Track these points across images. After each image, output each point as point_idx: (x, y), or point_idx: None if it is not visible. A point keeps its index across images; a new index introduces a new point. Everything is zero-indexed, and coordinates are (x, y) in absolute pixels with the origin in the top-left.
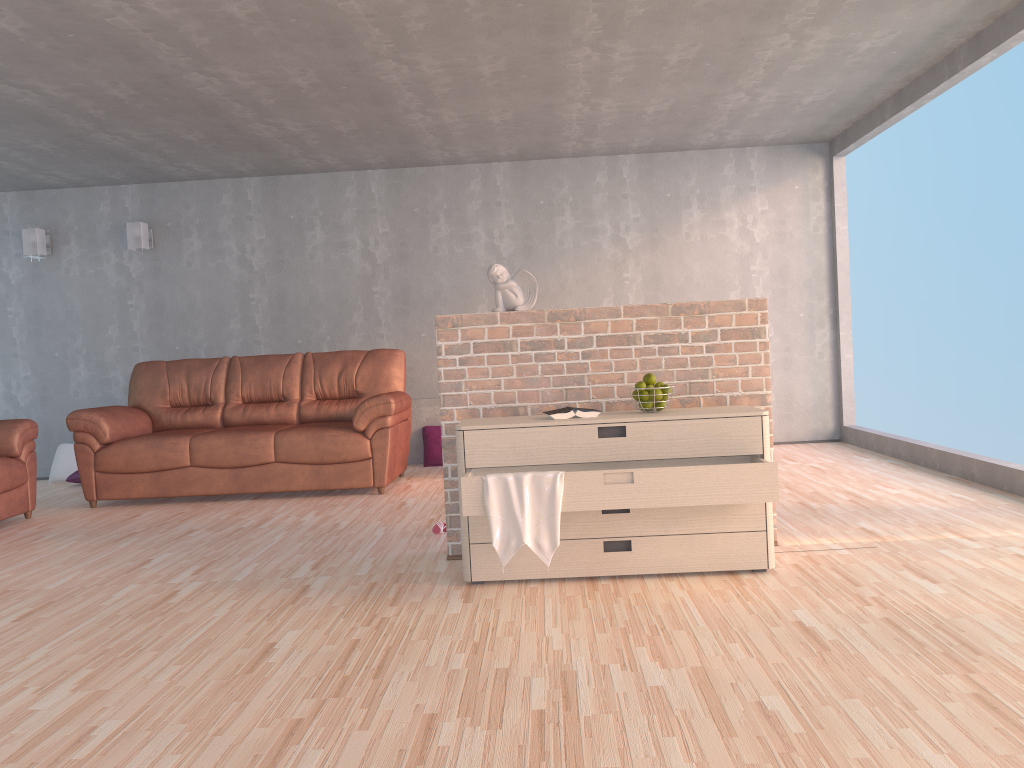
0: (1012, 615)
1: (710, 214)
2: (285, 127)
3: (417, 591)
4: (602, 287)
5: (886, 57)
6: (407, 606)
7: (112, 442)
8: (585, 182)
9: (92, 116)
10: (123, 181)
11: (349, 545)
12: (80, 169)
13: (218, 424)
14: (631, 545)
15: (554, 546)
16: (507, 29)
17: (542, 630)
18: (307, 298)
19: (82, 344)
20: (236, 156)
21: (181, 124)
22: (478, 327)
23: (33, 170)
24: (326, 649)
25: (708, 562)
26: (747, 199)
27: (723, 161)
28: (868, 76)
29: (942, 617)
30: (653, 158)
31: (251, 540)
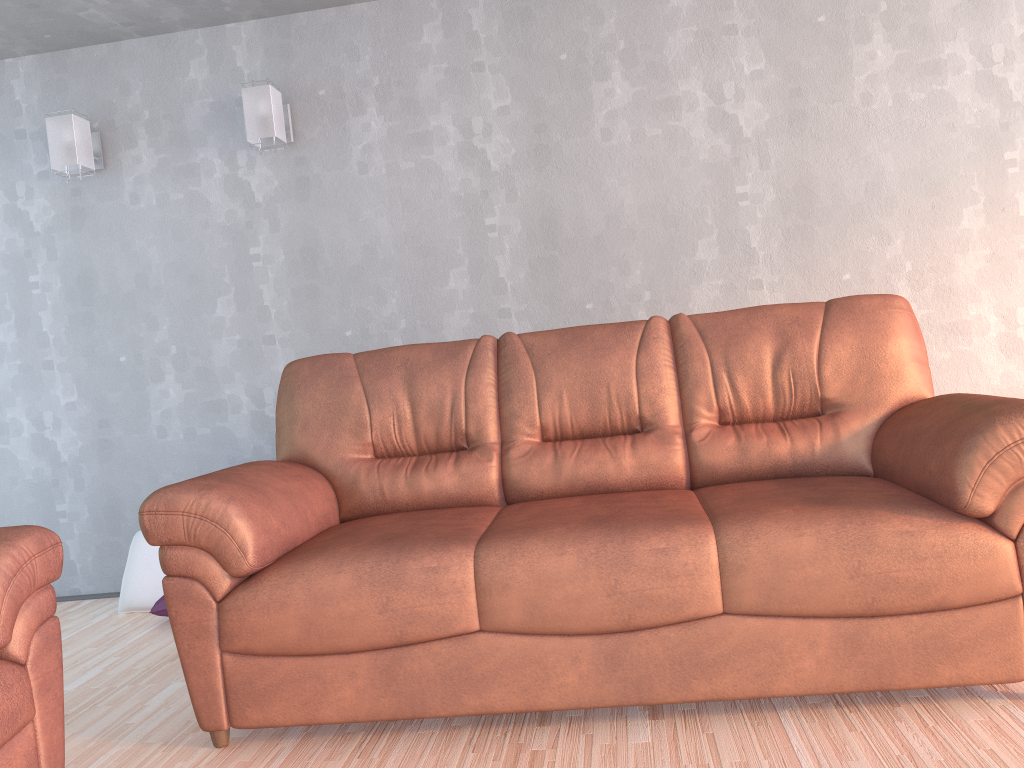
0: None
1: None
2: None
3: None
4: None
5: None
6: None
7: (261, 569)
8: None
9: None
10: (231, 9)
11: None
12: None
13: (494, 495)
14: None
15: None
16: None
17: None
18: (600, 218)
19: (169, 337)
20: None
21: None
22: None
23: None
24: None
25: None
26: None
27: None
28: None
29: None
30: None
31: None
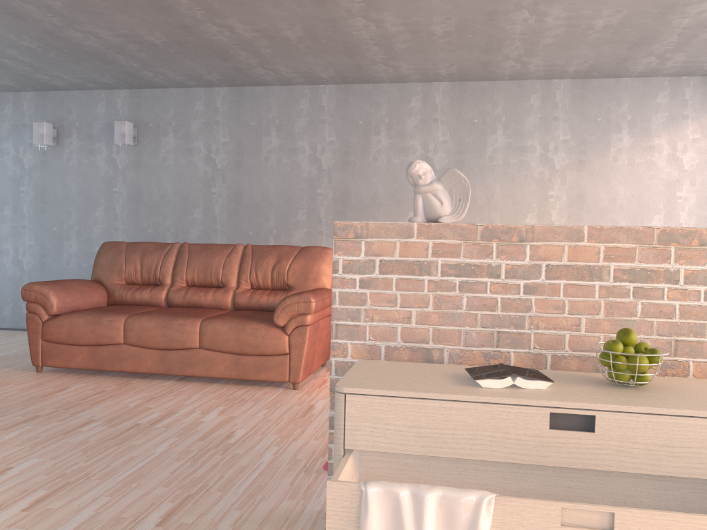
0: None
1: (640, 139)
2: (236, 31)
3: None
4: (527, 203)
5: None
6: None
7: (59, 314)
8: (519, 104)
9: (54, 9)
10: (115, 86)
11: (225, 477)
12: (74, 71)
13: (162, 303)
14: None
15: None
16: None
17: None
18: (260, 195)
19: (75, 222)
20: (201, 63)
21: (139, 22)
22: (388, 240)
23: (35, 70)
24: None
25: None
26: (679, 127)
27: (657, 89)
28: None
29: None
30: (587, 83)
31: (132, 448)
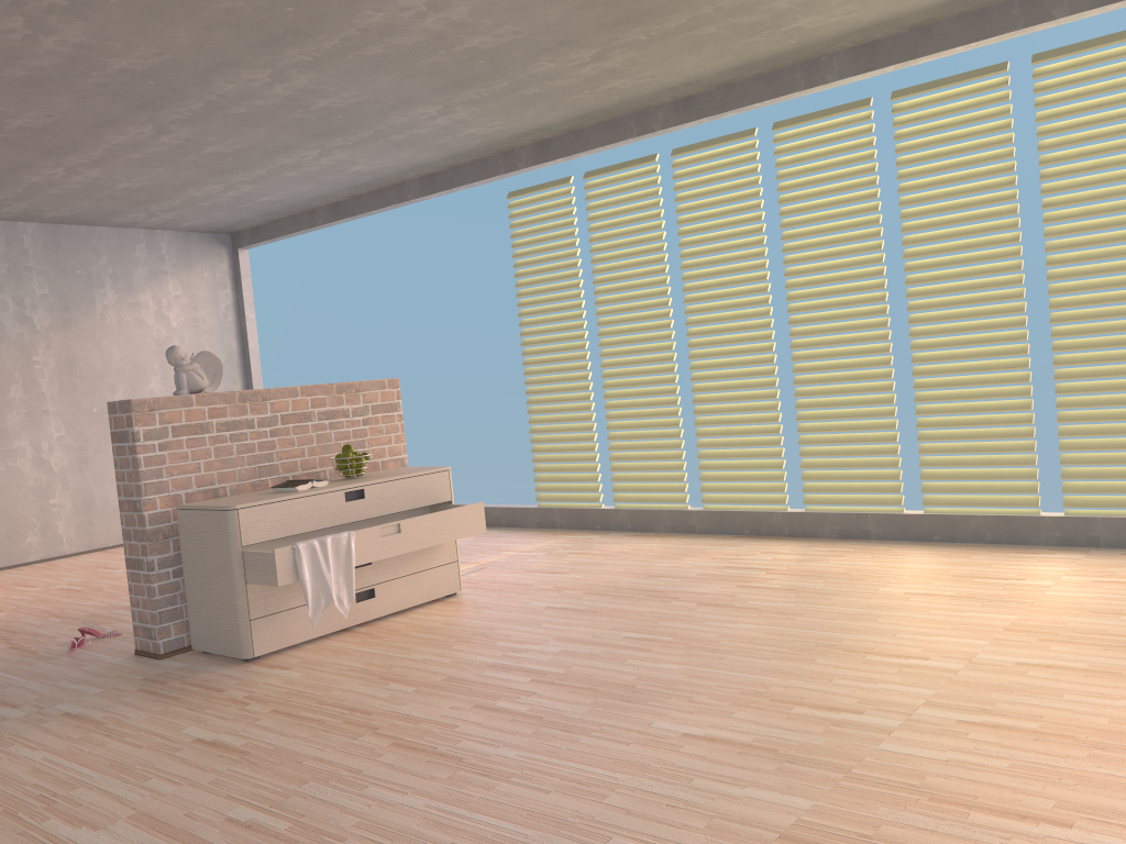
0: (636, 575)
1: (125, 295)
2: None
3: (212, 679)
4: (8, 372)
5: (359, 178)
6: (240, 686)
7: None
8: None
9: None
10: None
11: None
12: None
13: None
14: (374, 592)
15: (351, 598)
16: (104, 96)
17: (405, 658)
18: None
19: None
20: None
21: None
22: (175, 410)
23: None
24: (266, 722)
25: (425, 594)
26: (161, 282)
27: (134, 241)
28: (330, 189)
29: (609, 584)
30: (59, 230)
31: None
